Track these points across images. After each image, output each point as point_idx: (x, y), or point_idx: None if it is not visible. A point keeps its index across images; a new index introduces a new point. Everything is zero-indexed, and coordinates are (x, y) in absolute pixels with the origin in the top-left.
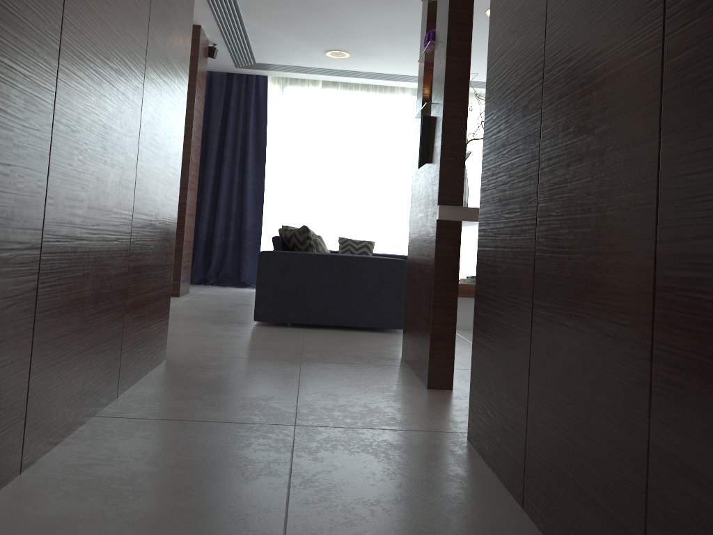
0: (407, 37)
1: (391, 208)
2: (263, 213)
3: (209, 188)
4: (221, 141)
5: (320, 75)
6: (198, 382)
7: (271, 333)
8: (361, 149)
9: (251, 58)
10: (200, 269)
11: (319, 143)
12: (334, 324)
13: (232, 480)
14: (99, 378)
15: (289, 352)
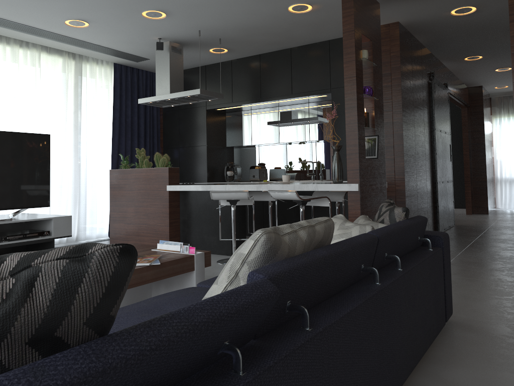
0: None
1: None
2: None
3: None
4: None
5: None
6: (495, 267)
7: None
8: None
9: None
10: None
11: None
12: None
13: (479, 248)
14: None
15: None
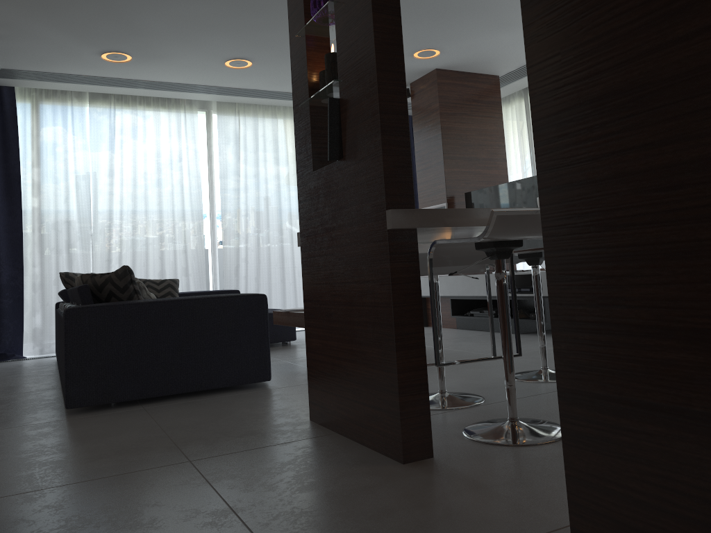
0: (208, 36)
1: (189, 238)
2: (23, 261)
3: None
4: None
5: (89, 85)
6: None
7: (102, 422)
8: (147, 172)
9: None
10: None
11: (92, 168)
12: (183, 391)
13: None
14: None
15: (159, 450)
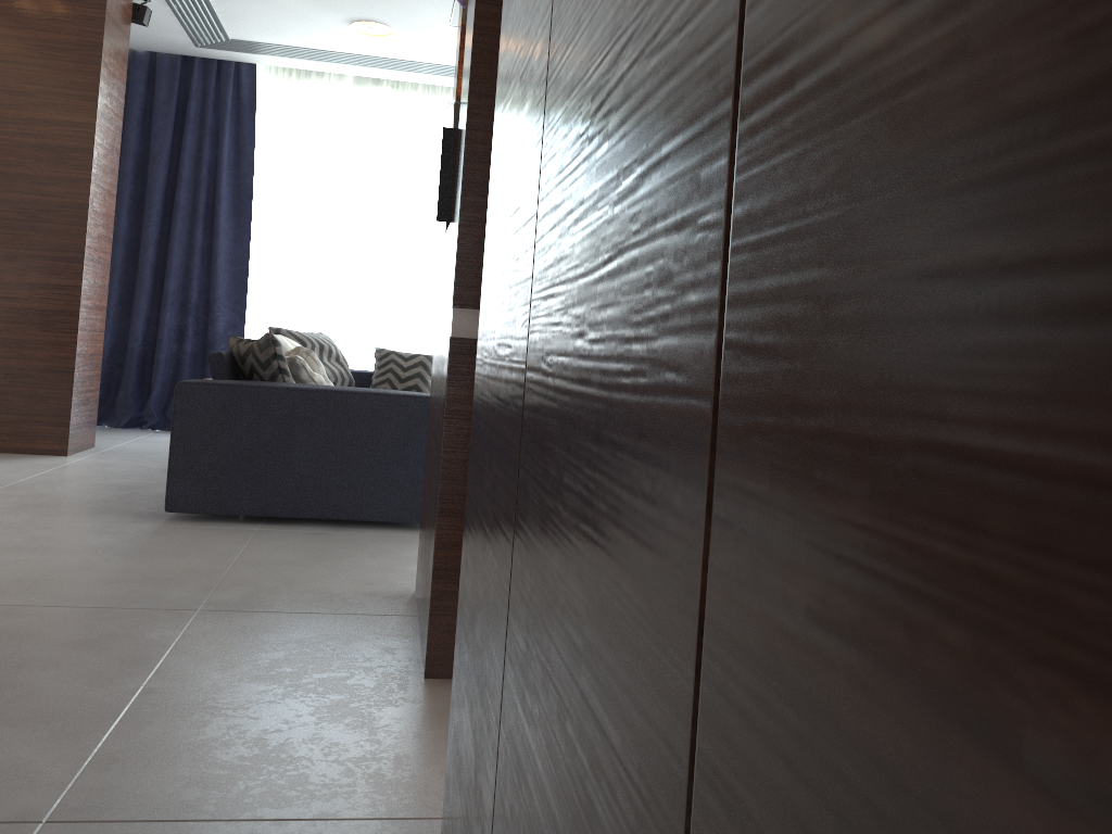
0: None
1: None
2: (247, 304)
3: (148, 259)
4: (171, 177)
5: (348, 66)
6: None
7: (187, 538)
8: (422, 197)
9: (218, 29)
10: (132, 401)
11: (347, 185)
12: (319, 516)
13: None
14: None
15: (189, 588)
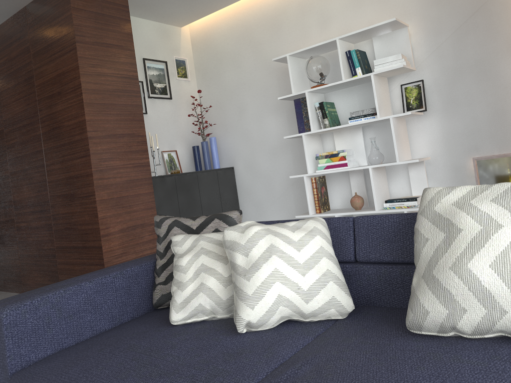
0: None
1: None
2: None
3: None
4: None
5: None
6: None
7: None
8: None
9: None
10: None
11: None
12: None
13: None
14: (48, 284)
15: None
